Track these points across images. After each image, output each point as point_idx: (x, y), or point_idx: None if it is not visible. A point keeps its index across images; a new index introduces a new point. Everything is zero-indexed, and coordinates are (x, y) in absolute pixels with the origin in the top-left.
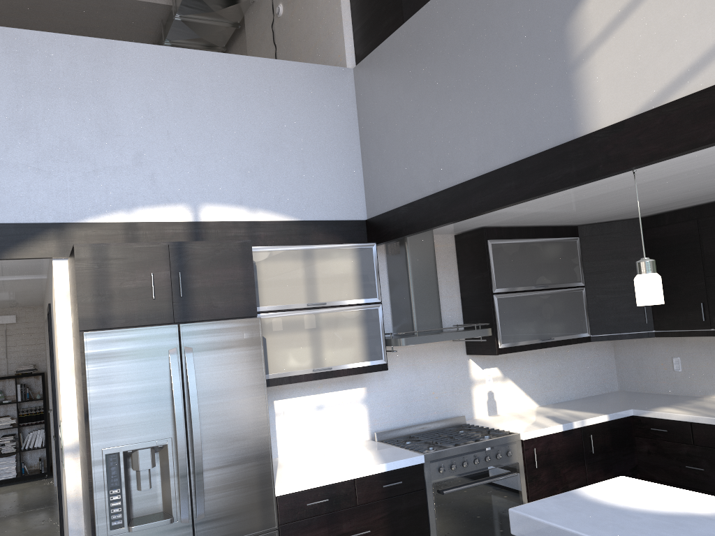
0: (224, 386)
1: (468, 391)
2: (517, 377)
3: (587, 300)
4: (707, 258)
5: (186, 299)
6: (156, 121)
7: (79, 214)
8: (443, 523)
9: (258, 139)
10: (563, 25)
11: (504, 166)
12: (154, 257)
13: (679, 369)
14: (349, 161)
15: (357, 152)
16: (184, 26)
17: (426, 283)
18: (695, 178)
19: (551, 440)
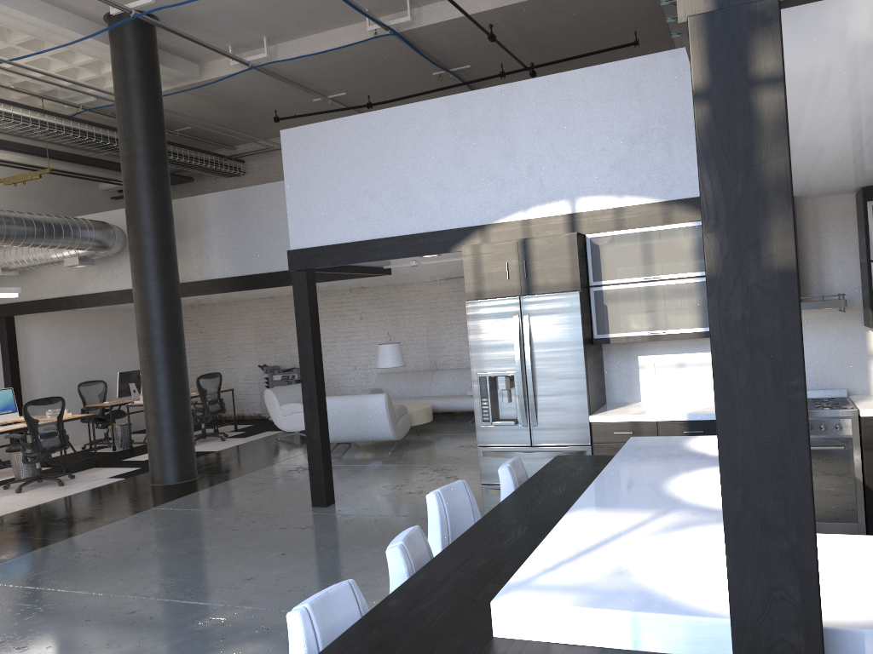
0: (550, 340)
1: (864, 364)
2: None
3: None
4: None
5: (529, 279)
6: (543, 138)
7: (493, 217)
8: None
9: (625, 134)
10: None
11: None
12: (508, 250)
13: None
14: None
15: None
16: None
17: None
18: None
19: None
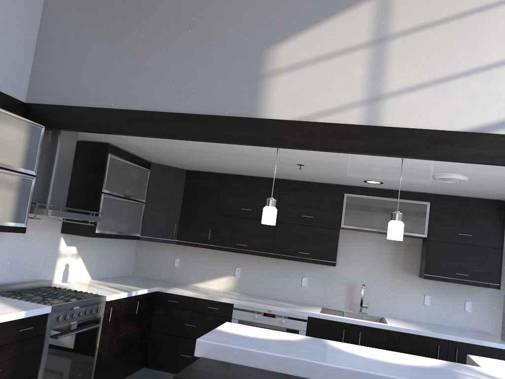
0: None
1: (55, 261)
2: (85, 256)
3: (144, 212)
4: (220, 204)
5: None
6: None
7: None
8: (49, 362)
9: None
10: (262, 50)
11: (194, 114)
12: None
13: (177, 266)
14: (25, 49)
15: (33, 45)
16: None
17: (64, 171)
18: (259, 160)
19: (120, 303)
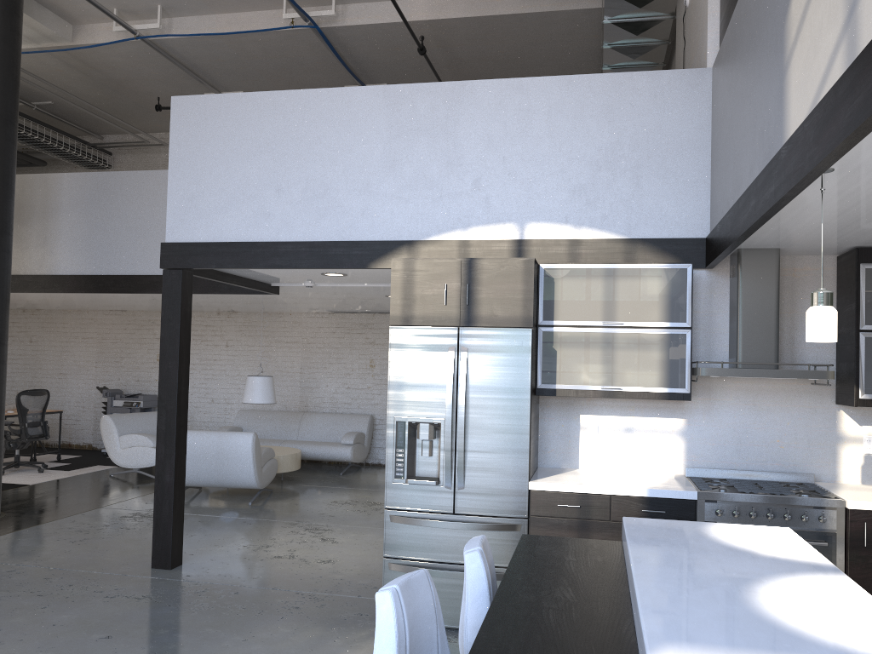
0: (491, 385)
1: (833, 448)
2: None
3: None
4: None
5: (471, 307)
6: (494, 149)
7: (426, 233)
8: None
9: (590, 157)
10: (783, 25)
11: (751, 182)
12: (449, 270)
13: None
14: (694, 173)
15: (706, 162)
16: (616, 28)
17: (760, 311)
18: None
19: None
